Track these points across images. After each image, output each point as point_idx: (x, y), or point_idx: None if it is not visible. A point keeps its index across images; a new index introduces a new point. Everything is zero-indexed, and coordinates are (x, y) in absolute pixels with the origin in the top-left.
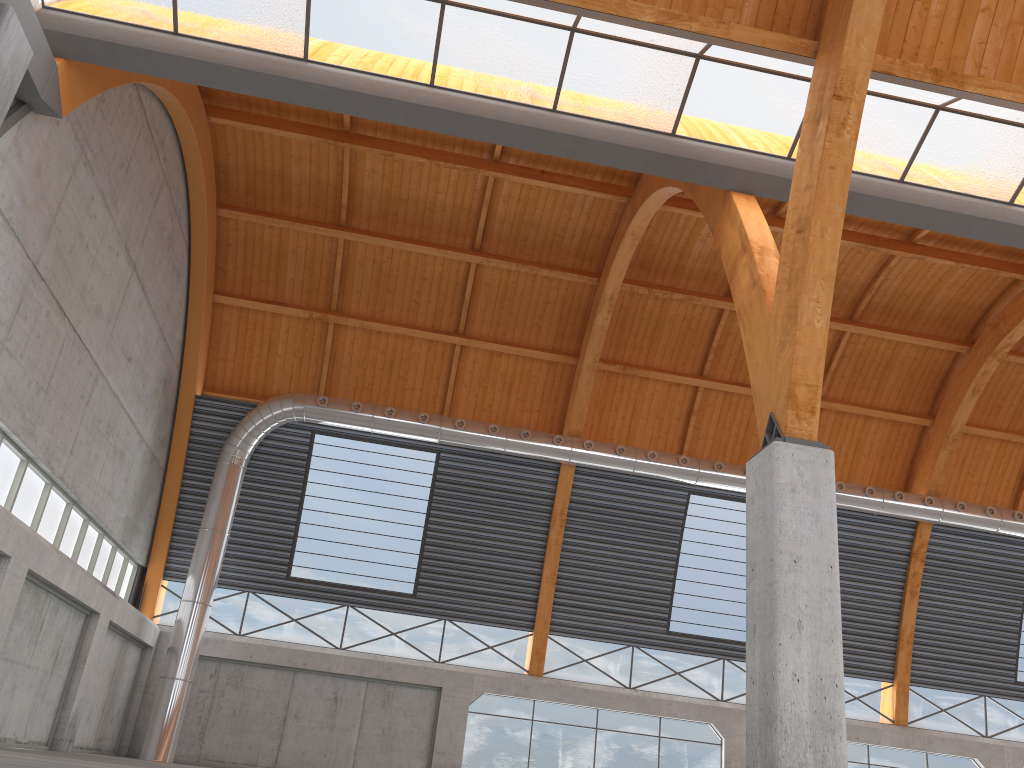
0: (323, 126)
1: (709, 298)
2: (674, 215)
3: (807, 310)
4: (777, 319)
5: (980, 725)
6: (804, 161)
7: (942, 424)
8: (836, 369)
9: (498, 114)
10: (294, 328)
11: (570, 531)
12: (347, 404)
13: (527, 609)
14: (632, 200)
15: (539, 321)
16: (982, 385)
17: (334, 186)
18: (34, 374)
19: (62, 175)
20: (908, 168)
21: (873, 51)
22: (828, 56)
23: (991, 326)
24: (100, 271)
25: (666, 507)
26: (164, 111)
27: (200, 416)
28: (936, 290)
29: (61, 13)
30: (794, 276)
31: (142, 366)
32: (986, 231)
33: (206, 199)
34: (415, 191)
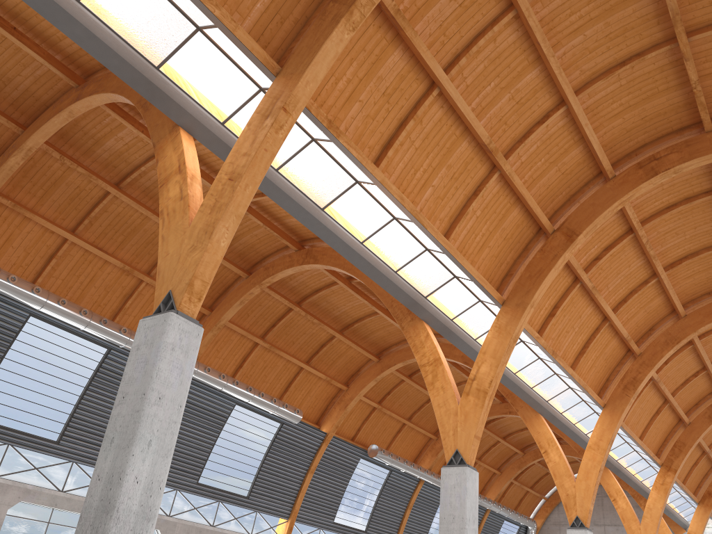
0: None
1: (104, 181)
2: (104, 113)
3: (220, 232)
4: (195, 229)
5: (168, 508)
6: (248, 136)
7: (216, 316)
8: None
9: None
10: None
11: None
12: None
13: None
14: (81, 88)
15: None
16: (247, 300)
17: None
18: None
19: None
20: (284, 165)
21: (312, 94)
22: (286, 81)
23: (265, 268)
24: None
25: (7, 320)
26: None
27: None
28: (244, 235)
29: None
30: (218, 206)
31: None
32: (306, 219)
33: None
34: None
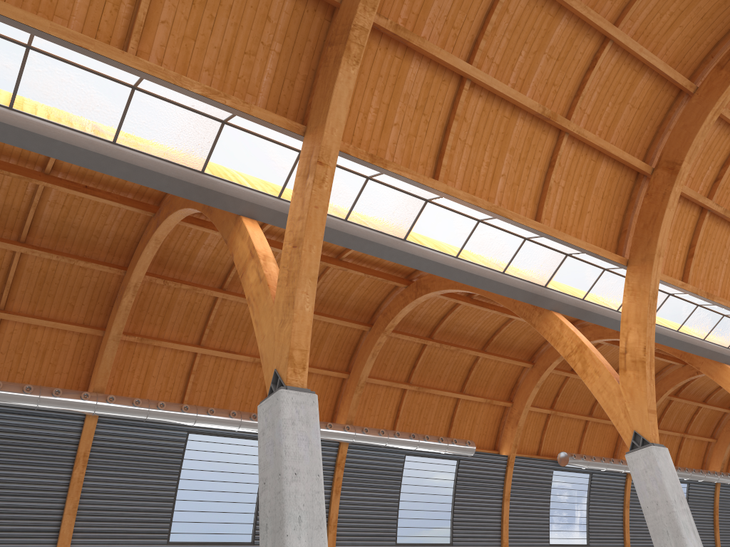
0: None
1: (208, 289)
2: (186, 228)
3: (301, 299)
4: (279, 304)
5: None
6: (297, 201)
7: (355, 377)
8: None
9: (68, 139)
10: None
11: (91, 469)
12: None
13: (49, 539)
14: (157, 215)
15: (73, 301)
16: (378, 351)
17: None
18: None
19: None
20: (350, 212)
21: (341, 138)
22: (313, 136)
23: (383, 314)
24: None
25: (170, 444)
26: None
27: None
28: (352, 290)
29: None
30: (291, 276)
31: None
32: (392, 255)
33: None
34: None
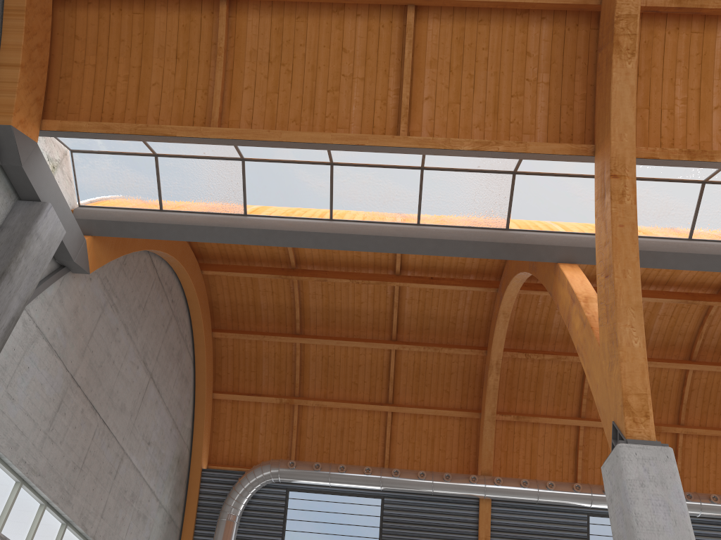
0: (278, 267)
1: (573, 355)
2: (534, 297)
3: (624, 334)
4: (604, 346)
5: None
6: (600, 226)
7: None
8: (688, 401)
9: (378, 231)
10: (270, 412)
11: None
12: (310, 465)
13: None
14: (499, 289)
15: (447, 387)
16: None
17: (290, 307)
18: (71, 456)
19: (94, 313)
20: (693, 228)
21: (634, 141)
22: (602, 151)
23: None
24: (124, 379)
25: (571, 529)
26: (171, 269)
27: (205, 484)
28: None
29: (90, 208)
30: (609, 310)
31: (159, 448)
32: None
33: (203, 326)
34: (345, 303)
